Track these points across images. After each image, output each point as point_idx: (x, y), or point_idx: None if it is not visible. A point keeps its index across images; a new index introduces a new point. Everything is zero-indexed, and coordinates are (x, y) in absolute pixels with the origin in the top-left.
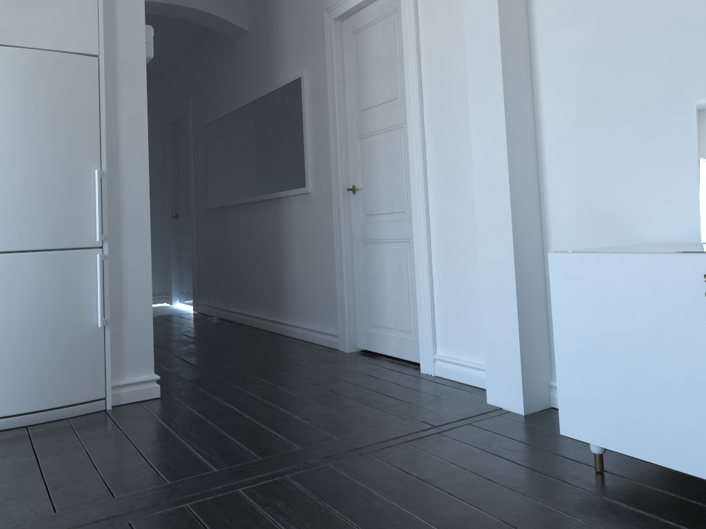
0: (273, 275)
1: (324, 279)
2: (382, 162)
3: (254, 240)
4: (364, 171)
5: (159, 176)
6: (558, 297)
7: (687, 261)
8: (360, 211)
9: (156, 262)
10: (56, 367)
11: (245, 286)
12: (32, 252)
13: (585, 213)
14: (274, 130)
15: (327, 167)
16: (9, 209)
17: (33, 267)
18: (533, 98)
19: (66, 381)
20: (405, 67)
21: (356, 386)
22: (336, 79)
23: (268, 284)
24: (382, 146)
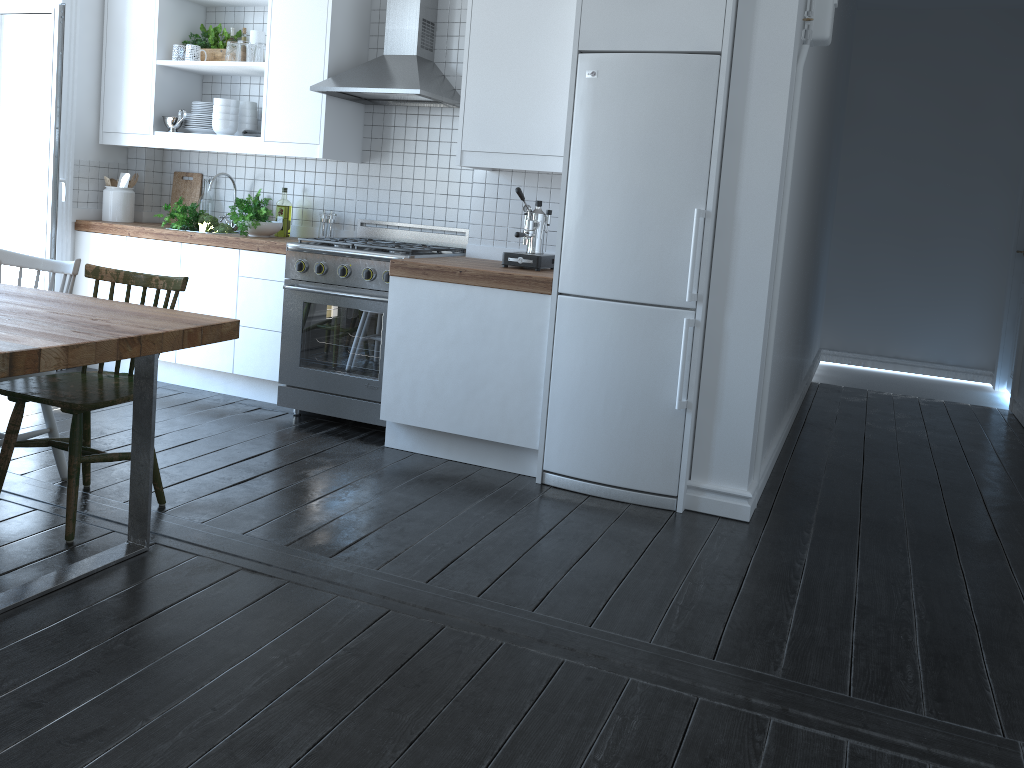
0: None
1: None
2: None
3: None
4: None
5: (1011, 182)
6: None
7: None
8: None
9: (983, 317)
10: (625, 441)
11: None
12: (614, 302)
13: None
14: None
15: None
16: (597, 248)
17: (613, 320)
18: None
19: (633, 461)
20: None
21: None
22: None
23: None
24: None
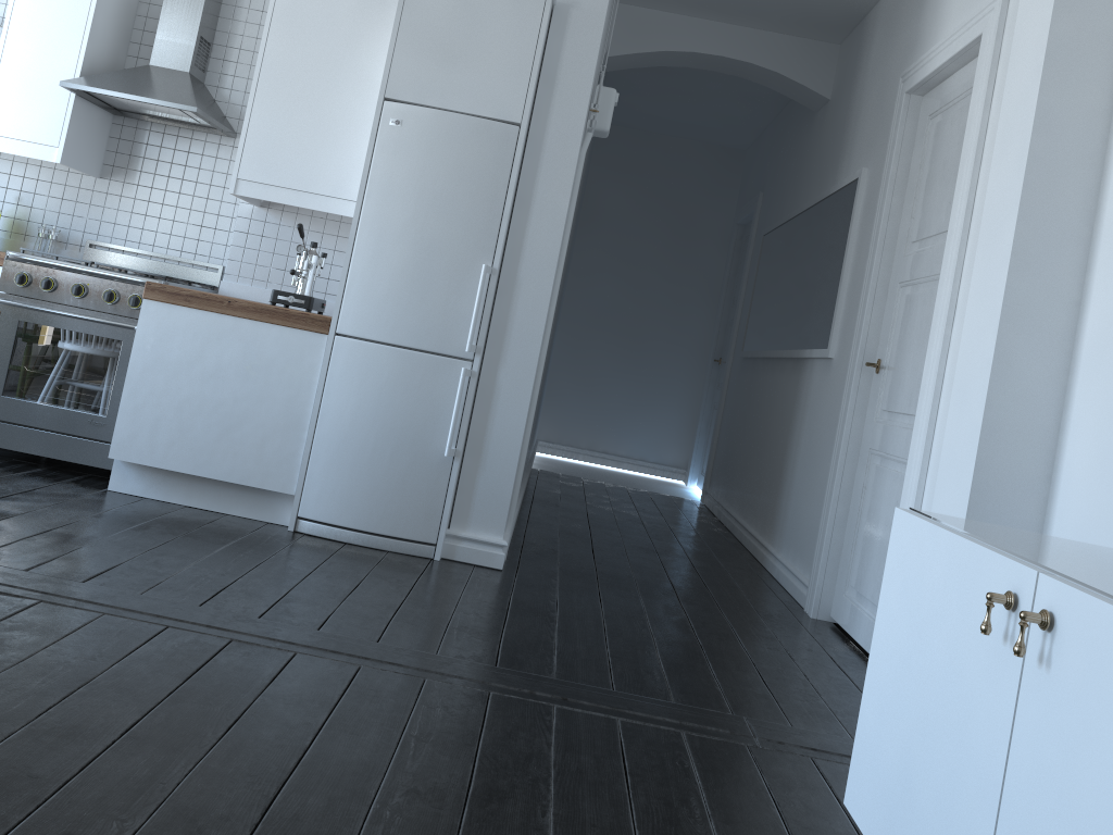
0: (775, 474)
1: (816, 496)
2: (915, 329)
3: (770, 416)
4: (894, 339)
5: (713, 299)
6: (887, 582)
7: (997, 567)
8: (878, 403)
9: (682, 419)
10: (390, 487)
11: (749, 480)
12: (395, 347)
13: (1105, 480)
14: (819, 255)
15: (855, 322)
16: (383, 292)
17: (391, 365)
18: (1086, 259)
19: (396, 508)
20: (957, 179)
21: (744, 654)
22: (889, 187)
23: (768, 485)
24: (919, 304)
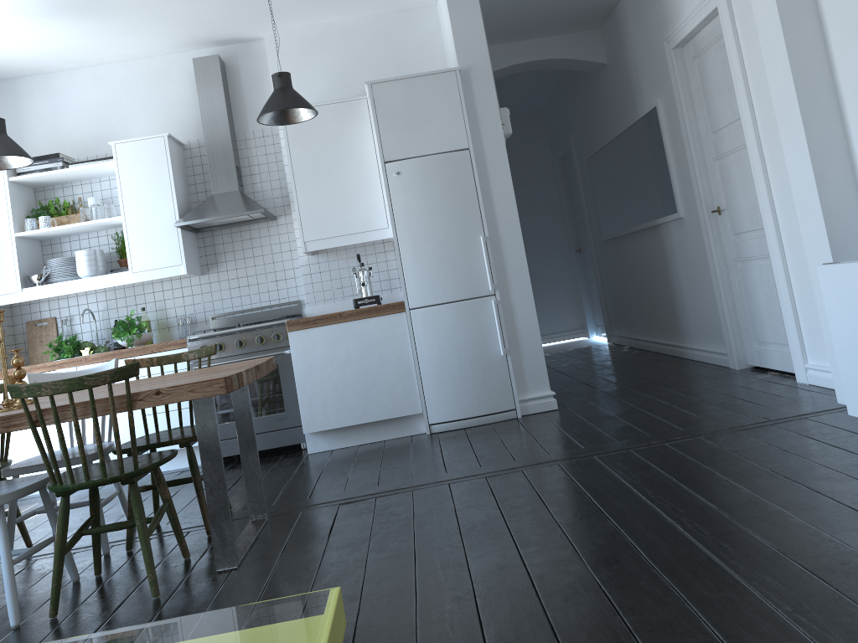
0: (666, 301)
1: (707, 300)
2: (737, 181)
3: (645, 268)
4: (724, 191)
5: (557, 212)
6: (827, 302)
7: None
8: (728, 231)
9: (568, 297)
10: (477, 386)
11: (645, 313)
12: (448, 303)
13: None
14: (643, 159)
15: (691, 191)
16: (428, 274)
17: (450, 314)
18: (840, 113)
19: (485, 396)
20: (735, 91)
21: (724, 395)
22: (684, 106)
23: (664, 309)
24: (734, 166)
